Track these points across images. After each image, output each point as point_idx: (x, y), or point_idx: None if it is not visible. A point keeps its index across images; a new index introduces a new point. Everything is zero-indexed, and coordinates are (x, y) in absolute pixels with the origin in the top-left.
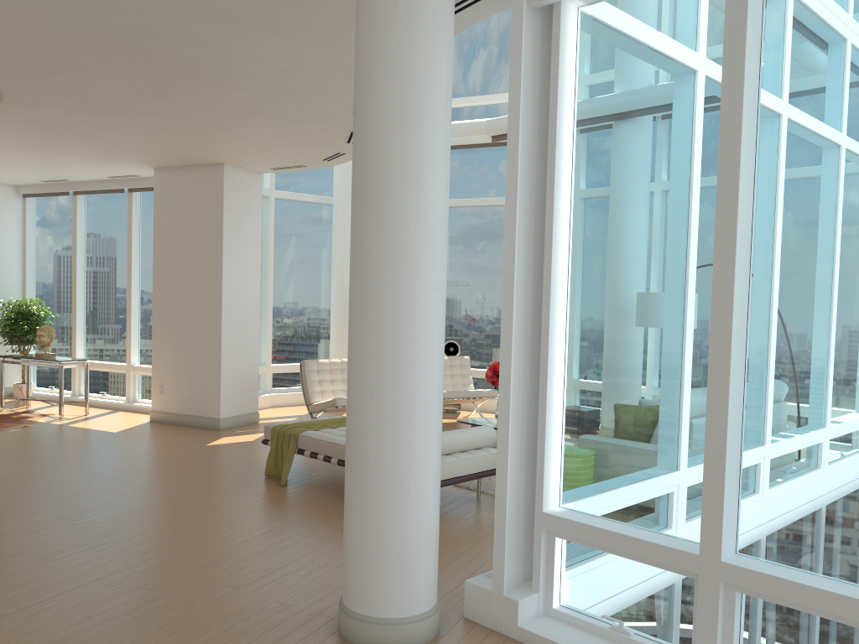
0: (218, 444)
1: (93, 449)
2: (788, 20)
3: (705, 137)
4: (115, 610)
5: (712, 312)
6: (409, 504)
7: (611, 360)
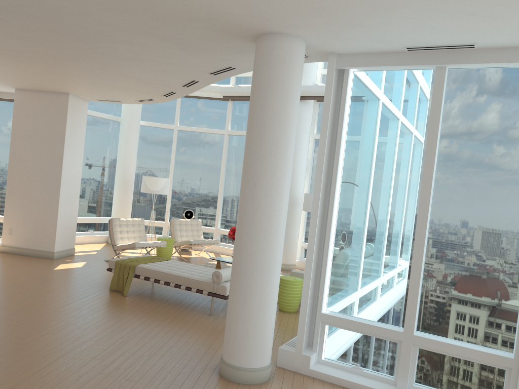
0: (61, 268)
1: None
2: (456, 102)
3: (414, 145)
4: (91, 371)
5: (417, 224)
6: (268, 310)
7: (360, 241)
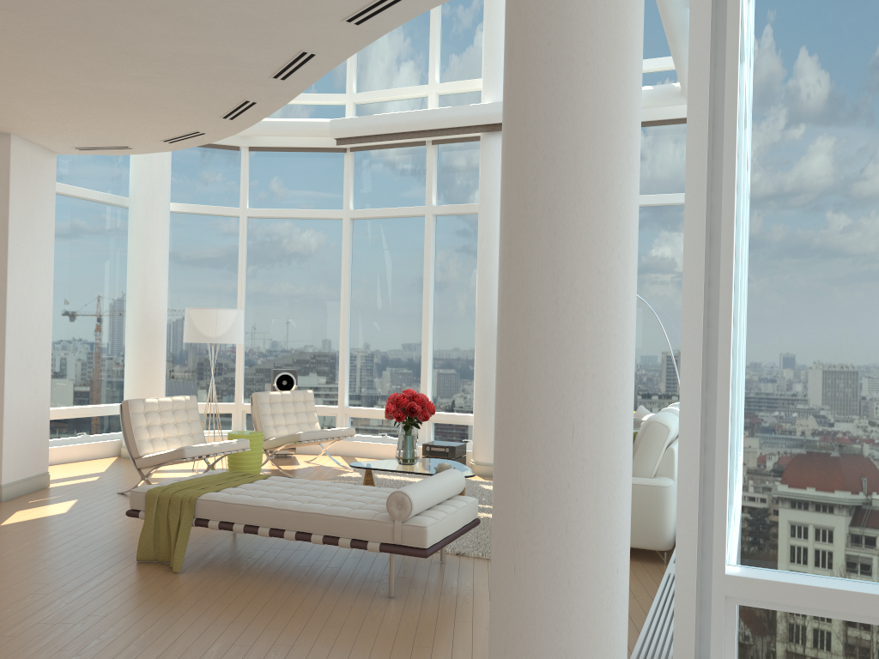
0: (18, 521)
1: None
2: None
3: None
4: None
5: None
6: (618, 588)
7: (806, 376)
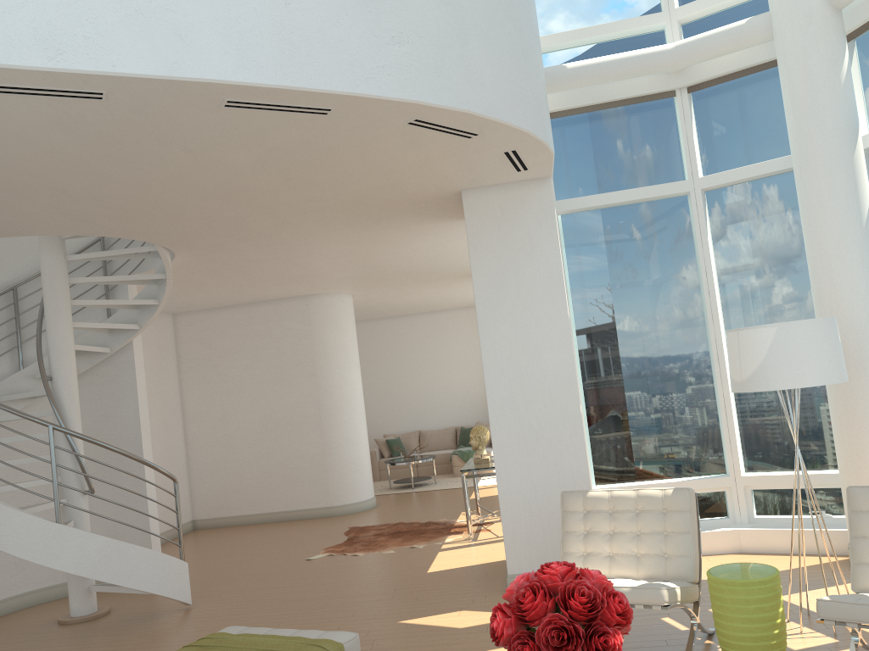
0: (415, 622)
1: (321, 599)
2: None
3: None
4: None
5: None
6: None
7: None
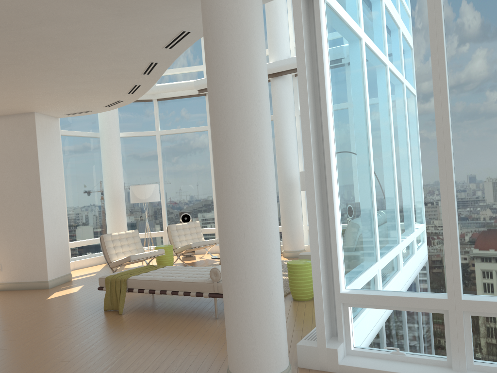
0: (54, 297)
1: None
2: (458, 0)
3: (416, 65)
4: None
5: (439, 161)
6: (273, 301)
7: (370, 197)
